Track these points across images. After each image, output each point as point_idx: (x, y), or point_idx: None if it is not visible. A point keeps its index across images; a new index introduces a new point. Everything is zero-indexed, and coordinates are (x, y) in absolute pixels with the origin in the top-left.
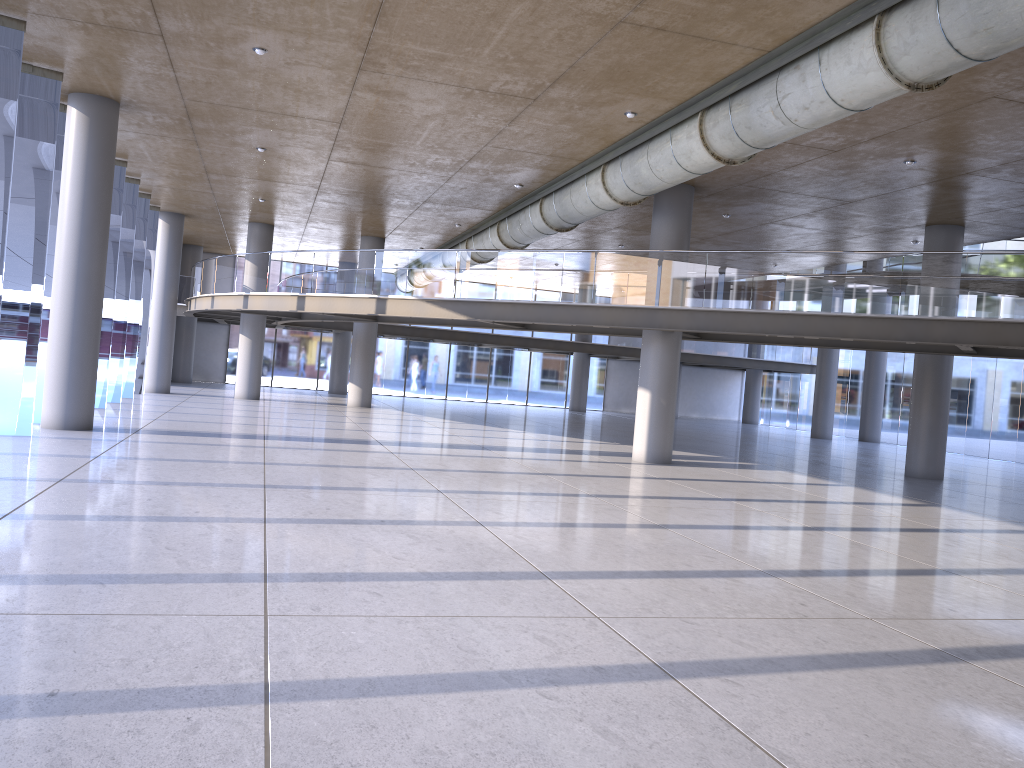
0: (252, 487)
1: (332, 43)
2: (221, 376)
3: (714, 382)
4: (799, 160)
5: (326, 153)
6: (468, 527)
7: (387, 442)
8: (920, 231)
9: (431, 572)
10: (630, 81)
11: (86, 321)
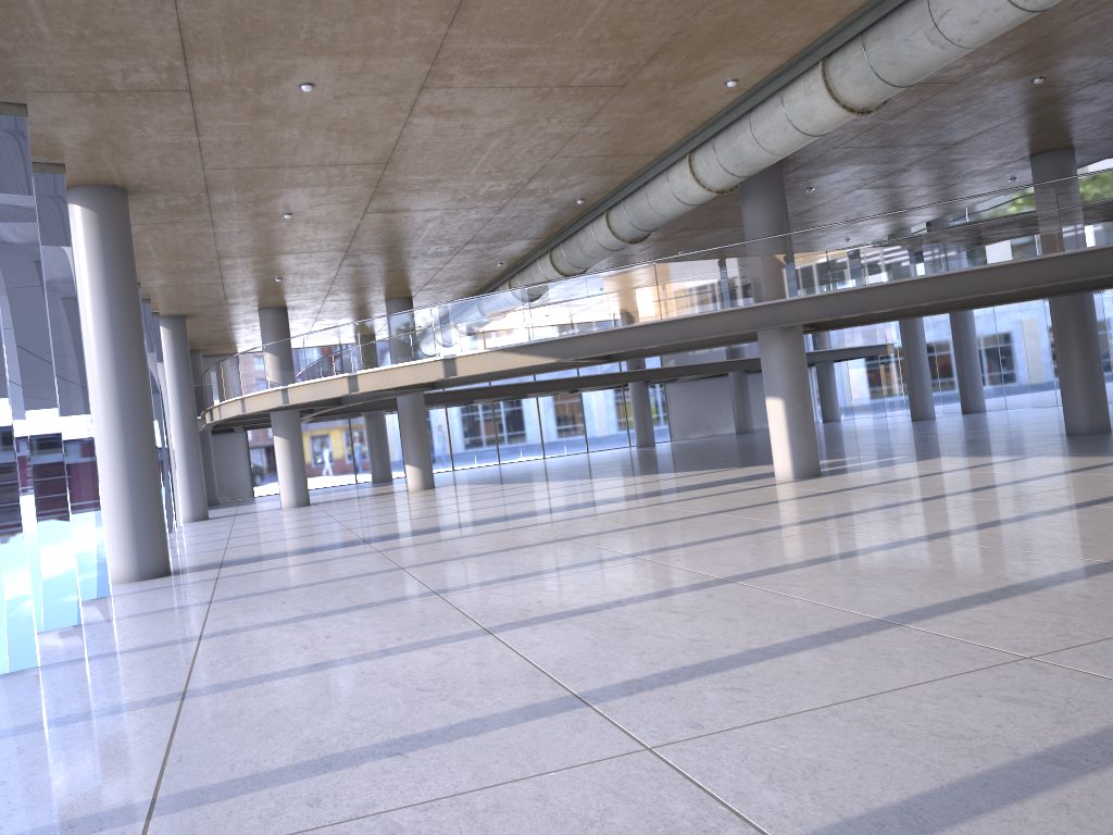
0: (424, 597)
1: (395, 59)
2: (248, 490)
3: None
4: (911, 103)
5: (363, 205)
6: (720, 587)
7: (501, 518)
8: (1023, 164)
9: (759, 648)
10: (741, 39)
11: (140, 449)
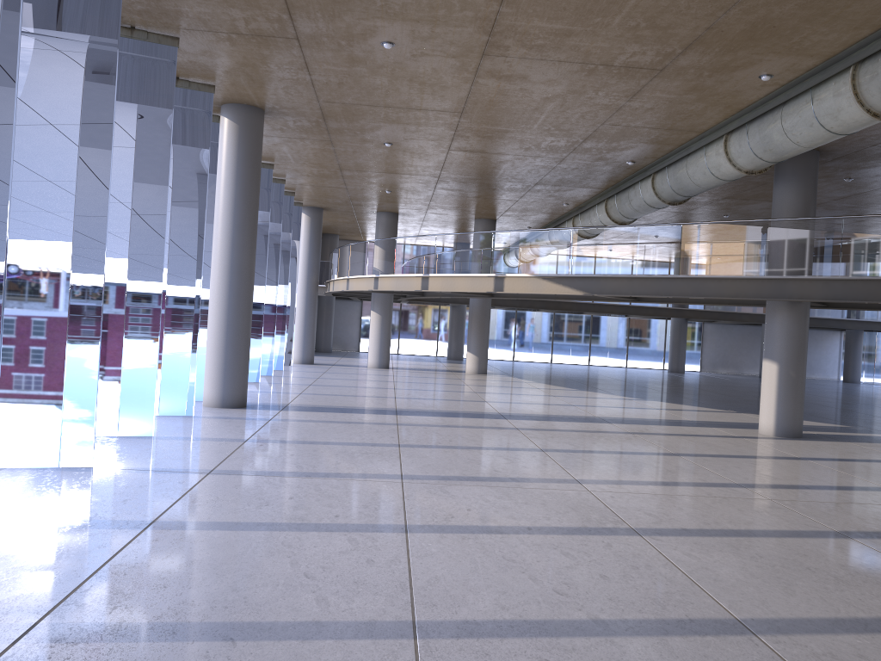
0: (390, 478)
1: (457, 29)
2: (356, 345)
3: (811, 342)
4: None
5: (447, 143)
6: (624, 538)
7: (510, 415)
8: None
9: (605, 620)
10: (773, 38)
11: (239, 309)
